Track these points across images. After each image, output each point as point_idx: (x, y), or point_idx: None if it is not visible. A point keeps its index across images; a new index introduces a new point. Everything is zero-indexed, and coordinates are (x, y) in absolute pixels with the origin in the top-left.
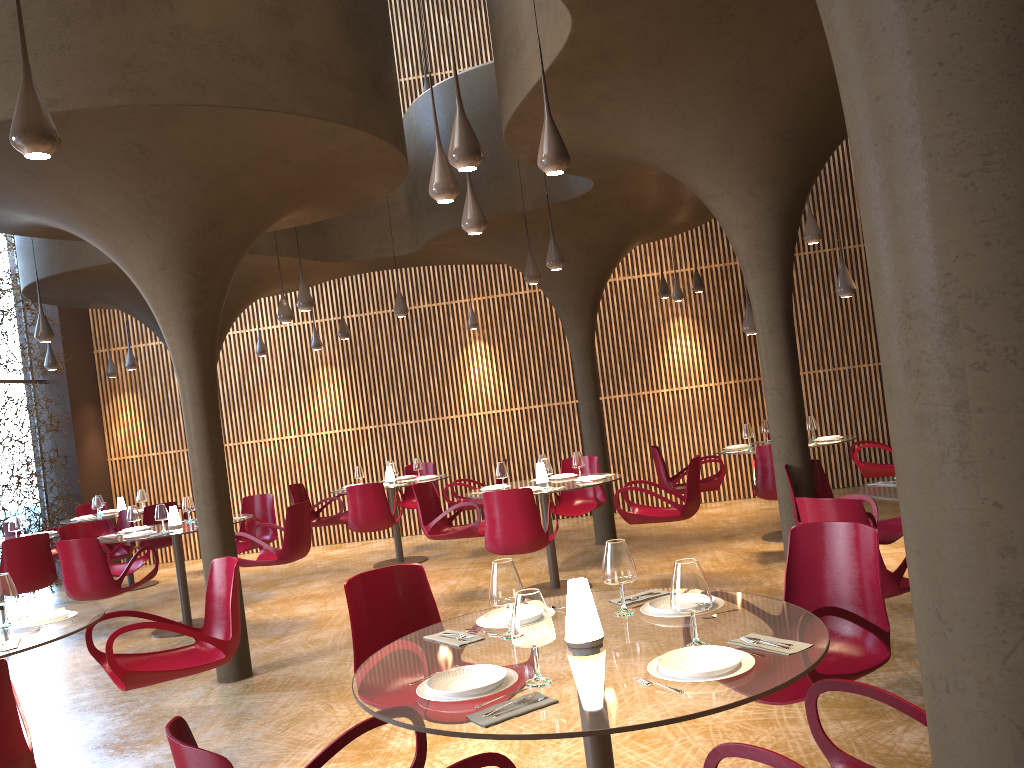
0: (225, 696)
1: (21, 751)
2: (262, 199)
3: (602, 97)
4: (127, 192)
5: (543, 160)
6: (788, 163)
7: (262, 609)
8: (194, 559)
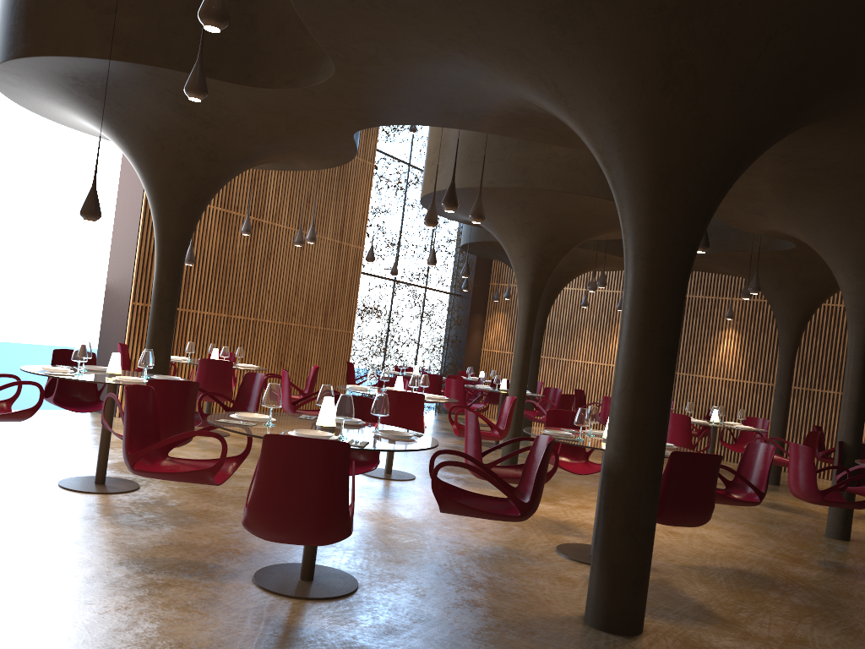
0: None
1: (421, 428)
2: (578, 230)
3: (764, 208)
4: (514, 219)
5: None
6: None
7: None
8: None
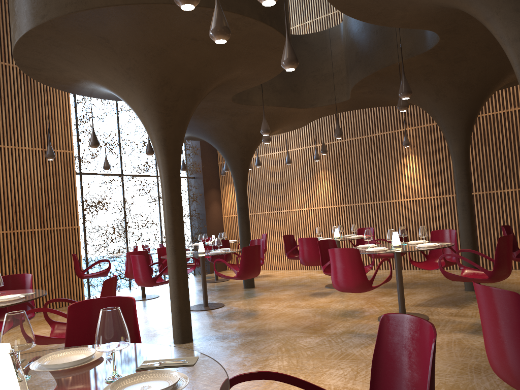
0: None
1: None
2: (192, 65)
3: None
4: (115, 67)
5: None
6: None
7: (246, 302)
8: None
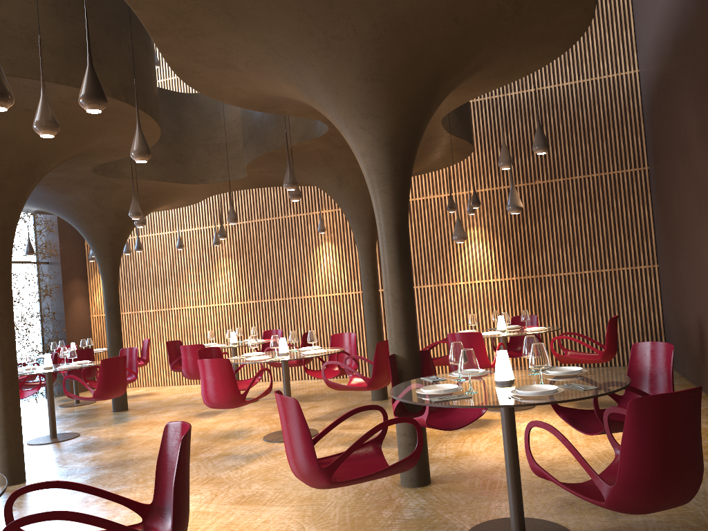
0: None
1: None
2: (26, 138)
3: (222, 51)
4: None
5: (79, 101)
6: (385, 100)
7: (111, 430)
8: (139, 387)
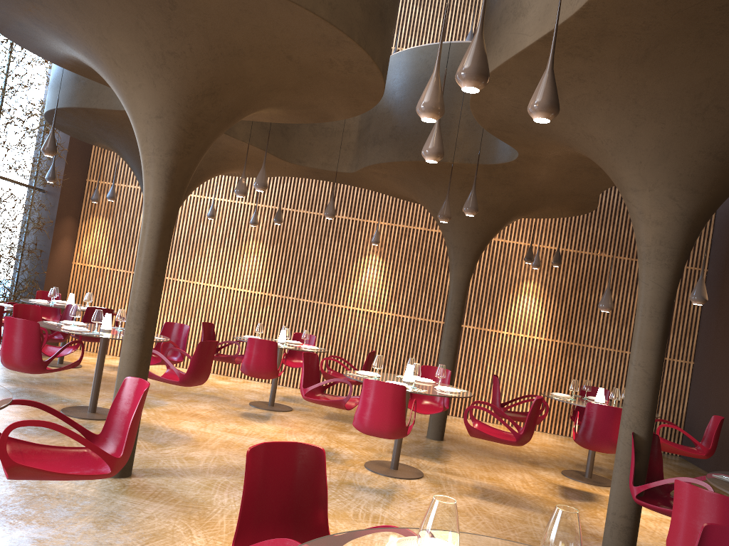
0: (102, 490)
1: None
2: (258, 84)
3: (575, 77)
4: (149, 42)
5: (536, 105)
6: (712, 179)
7: (154, 415)
8: (114, 355)
